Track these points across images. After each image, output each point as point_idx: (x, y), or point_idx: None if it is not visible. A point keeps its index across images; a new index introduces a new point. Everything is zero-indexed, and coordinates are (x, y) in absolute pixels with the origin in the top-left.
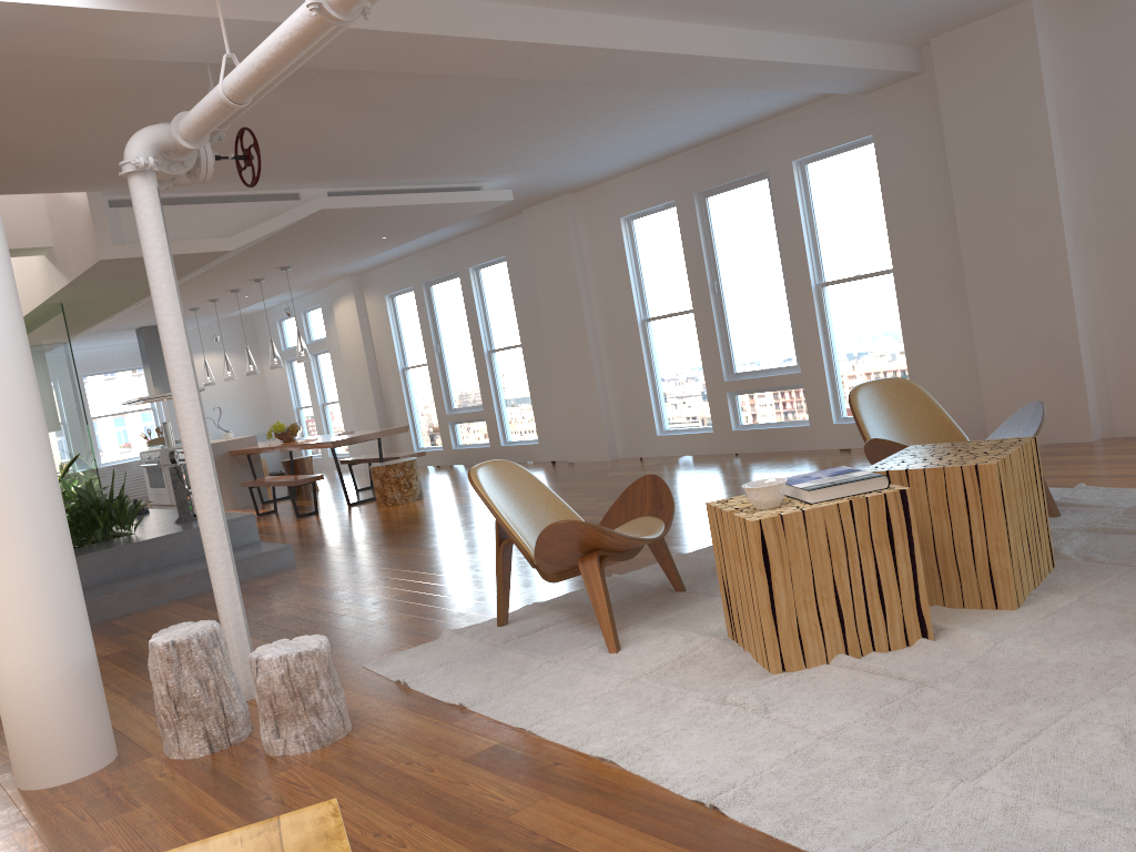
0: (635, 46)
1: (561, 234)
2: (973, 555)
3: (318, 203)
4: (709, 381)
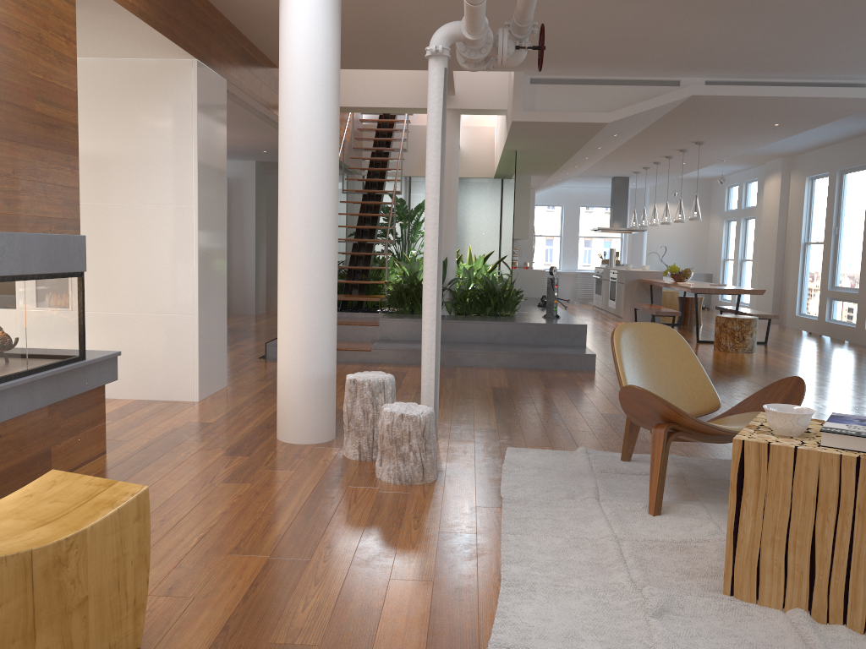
0: None
1: None
2: None
3: (691, 90)
4: None
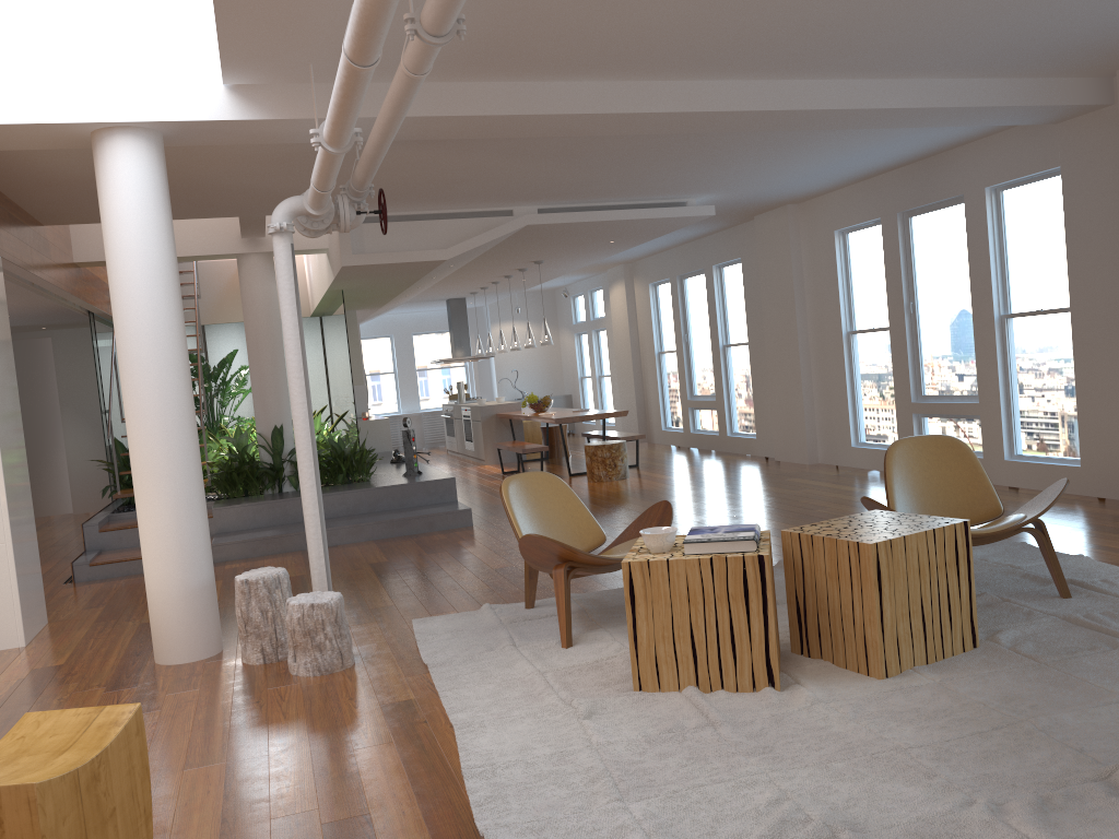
0: (729, 107)
1: (783, 242)
2: (854, 622)
3: (525, 219)
4: (898, 400)
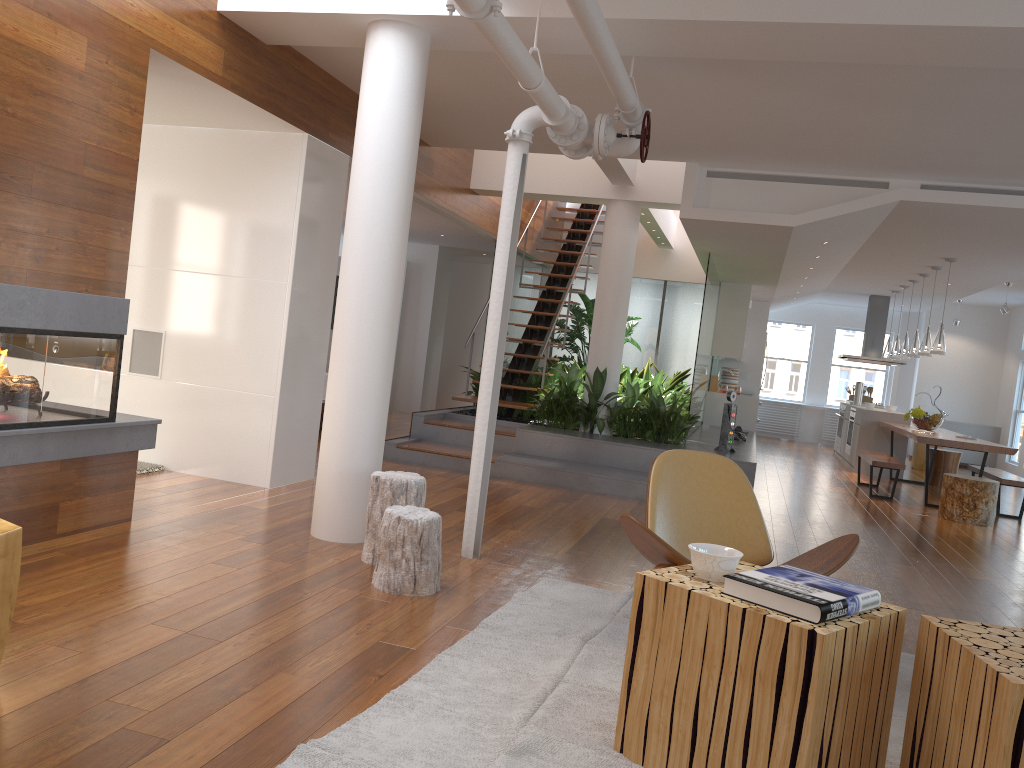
0: None
1: None
2: None
3: (899, 194)
4: None
